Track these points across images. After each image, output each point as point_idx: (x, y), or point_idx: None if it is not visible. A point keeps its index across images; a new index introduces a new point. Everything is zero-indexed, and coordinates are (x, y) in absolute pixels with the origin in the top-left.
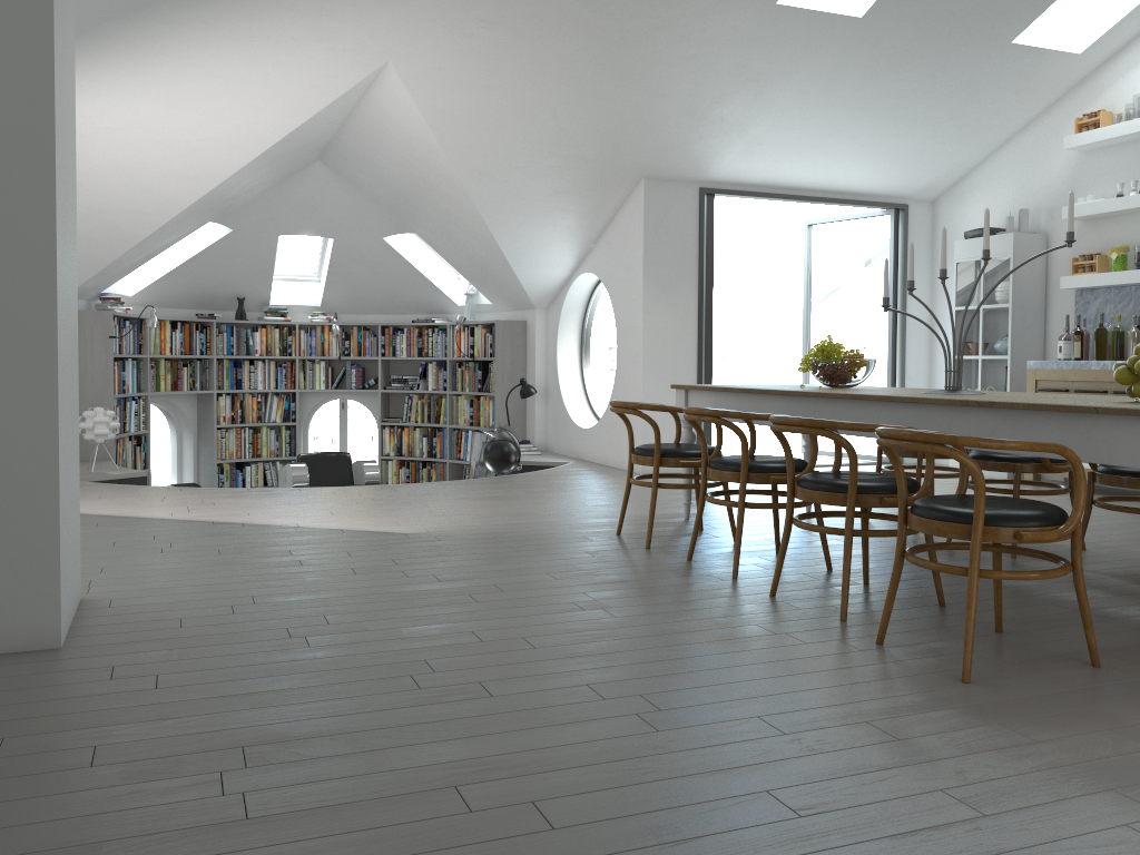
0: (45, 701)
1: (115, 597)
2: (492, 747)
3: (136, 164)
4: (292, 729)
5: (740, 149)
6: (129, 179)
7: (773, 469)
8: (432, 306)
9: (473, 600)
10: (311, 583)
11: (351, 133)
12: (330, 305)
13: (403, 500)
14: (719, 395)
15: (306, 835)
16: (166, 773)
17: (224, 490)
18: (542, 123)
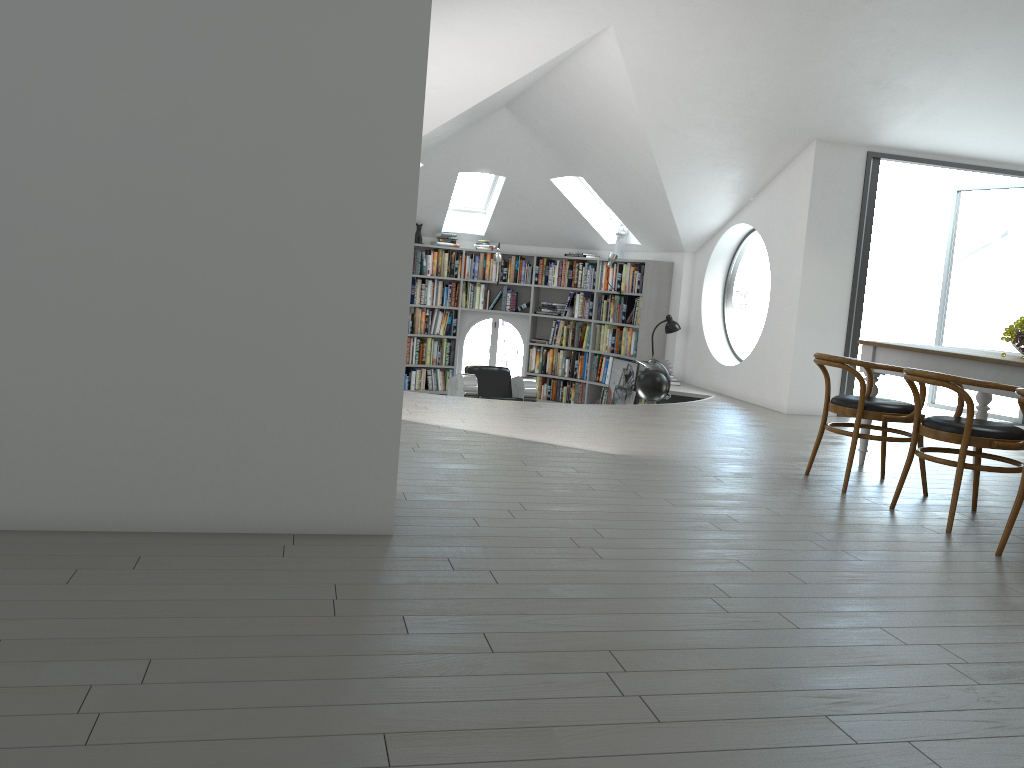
0: (413, 585)
1: (404, 490)
2: (833, 680)
3: None
4: (641, 639)
5: (915, 118)
6: None
7: (995, 434)
8: (583, 242)
9: (717, 528)
10: (561, 495)
11: (547, 85)
12: (492, 235)
13: (587, 420)
14: (914, 355)
15: (723, 746)
16: (560, 667)
17: (426, 395)
18: (735, 85)
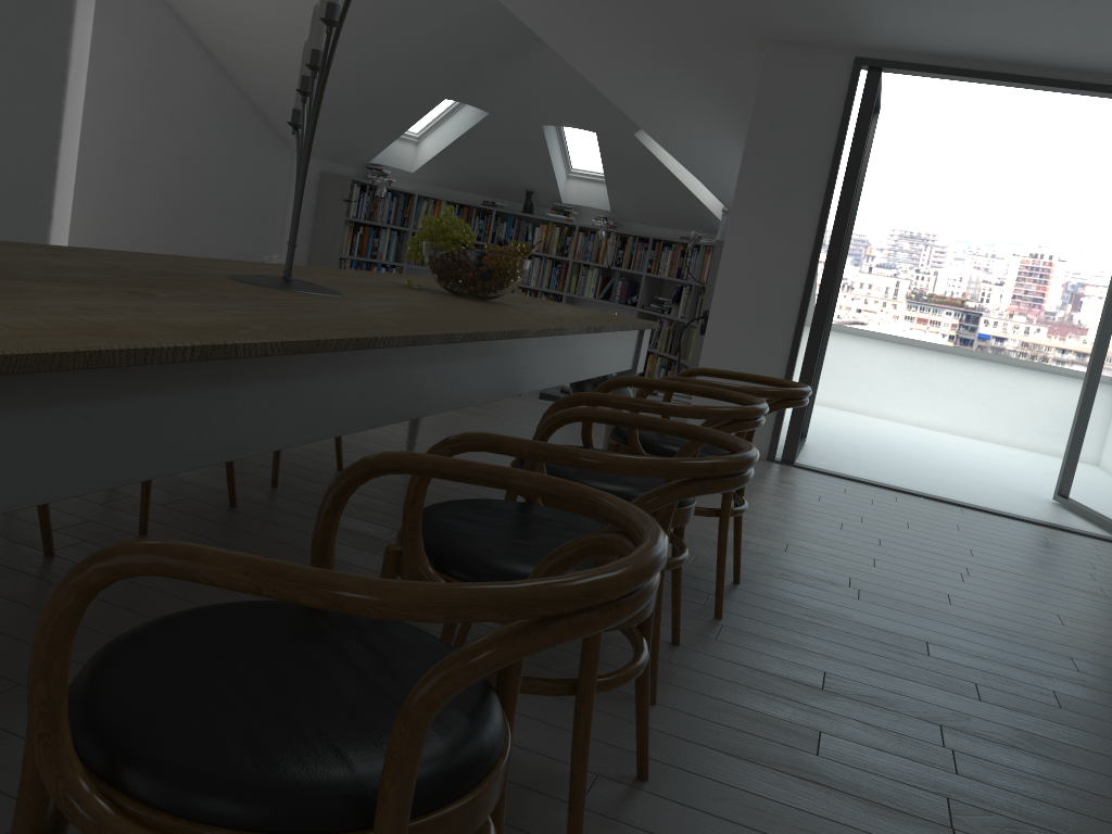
0: None
1: None
2: None
3: (251, 13)
4: None
5: None
6: (259, 31)
7: None
8: (706, 224)
9: None
10: None
11: None
12: (619, 211)
13: None
14: None
15: None
16: None
17: None
18: None
